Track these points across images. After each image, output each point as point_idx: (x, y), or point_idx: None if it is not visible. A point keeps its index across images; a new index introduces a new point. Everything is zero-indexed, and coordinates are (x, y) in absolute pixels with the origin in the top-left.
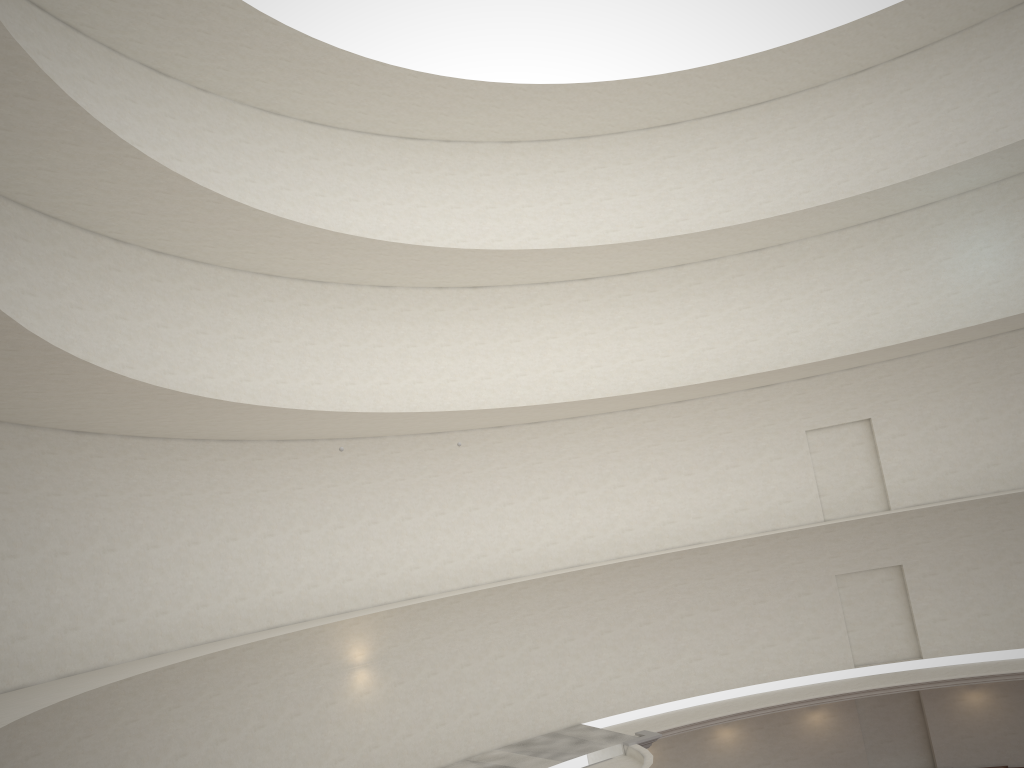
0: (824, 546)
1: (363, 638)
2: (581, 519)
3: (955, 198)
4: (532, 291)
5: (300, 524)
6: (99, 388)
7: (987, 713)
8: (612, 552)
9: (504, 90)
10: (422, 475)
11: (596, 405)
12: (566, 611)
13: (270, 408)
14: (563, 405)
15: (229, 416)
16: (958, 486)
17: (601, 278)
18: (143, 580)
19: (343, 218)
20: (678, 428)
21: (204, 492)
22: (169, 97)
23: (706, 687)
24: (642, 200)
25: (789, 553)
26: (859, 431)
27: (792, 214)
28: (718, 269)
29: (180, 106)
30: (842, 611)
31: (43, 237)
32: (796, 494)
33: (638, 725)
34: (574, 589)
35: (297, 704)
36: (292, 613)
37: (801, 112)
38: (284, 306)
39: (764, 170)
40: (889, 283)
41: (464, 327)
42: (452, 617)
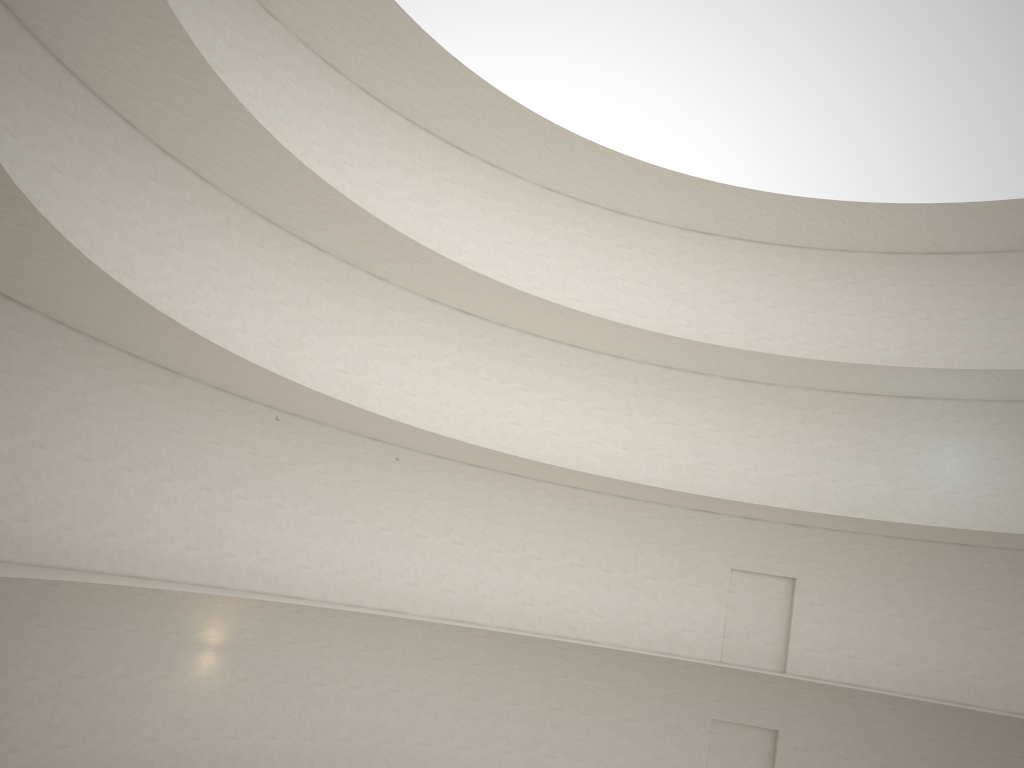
0: (711, 687)
1: (224, 620)
2: (487, 577)
3: (941, 401)
4: (520, 338)
5: (204, 480)
6: (48, 255)
7: None
8: (506, 621)
9: (565, 137)
10: (347, 476)
11: (543, 470)
12: (440, 664)
13: (221, 349)
14: (512, 458)
15: (175, 341)
16: (856, 673)
17: (590, 351)
18: (14, 477)
19: (363, 196)
20: (612, 522)
21: (116, 410)
22: (236, 7)
23: None
24: (654, 293)
25: (676, 682)
26: (781, 587)
27: (791, 358)
28: (702, 384)
29: (244, 21)
30: (707, 757)
31: (50, 85)
32: (702, 626)
33: None
34: (456, 645)
35: (129, 666)
36: (160, 569)
37: (828, 269)
38: (272, 257)
39: (776, 309)
40: (855, 457)
41: (442, 347)
42: (324, 630)
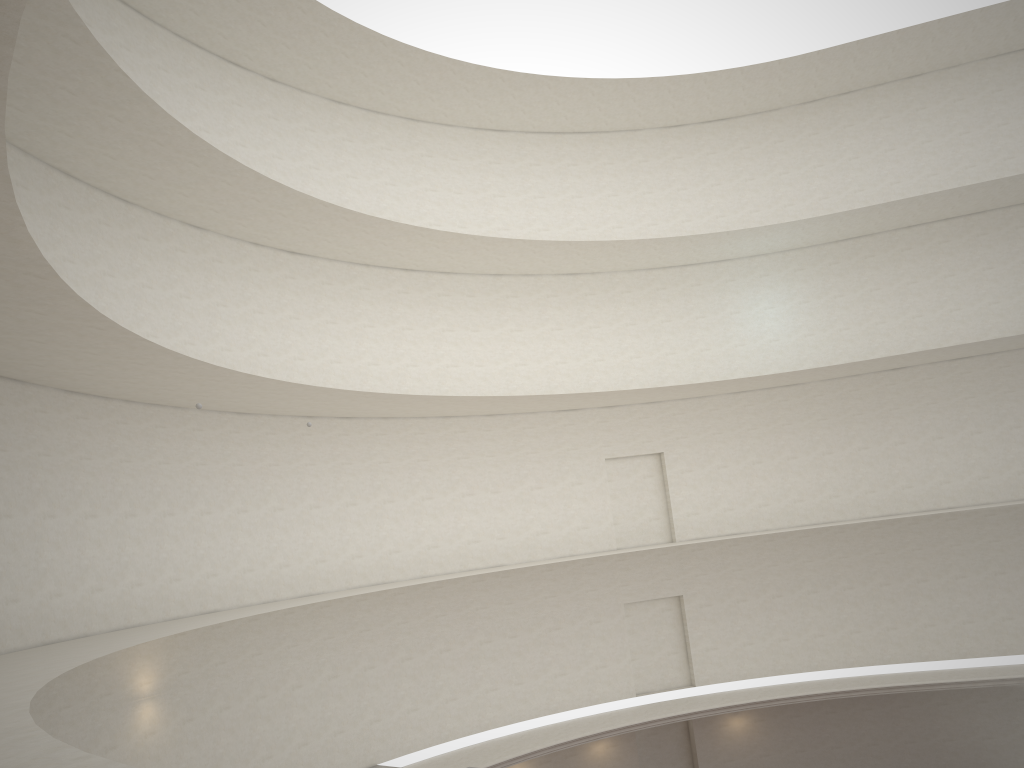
0: (616, 574)
1: (151, 661)
2: (388, 531)
3: (747, 259)
4: (352, 271)
5: (86, 506)
6: None
7: (746, 737)
8: (417, 570)
9: (364, 38)
10: (225, 462)
11: (426, 405)
12: (368, 635)
13: (127, 334)
14: (401, 399)
15: (62, 337)
16: (734, 523)
17: (422, 272)
18: None
19: None
20: (488, 443)
21: None
22: None
23: (500, 719)
24: (466, 200)
25: (584, 580)
26: (650, 464)
27: (626, 242)
28: (534, 286)
29: None
30: (628, 640)
31: None
32: (593, 521)
33: (441, 763)
34: (377, 610)
35: None
36: (72, 624)
37: (619, 151)
38: (82, 219)
39: (582, 198)
40: (686, 327)
41: (279, 295)
42: (249, 638)
